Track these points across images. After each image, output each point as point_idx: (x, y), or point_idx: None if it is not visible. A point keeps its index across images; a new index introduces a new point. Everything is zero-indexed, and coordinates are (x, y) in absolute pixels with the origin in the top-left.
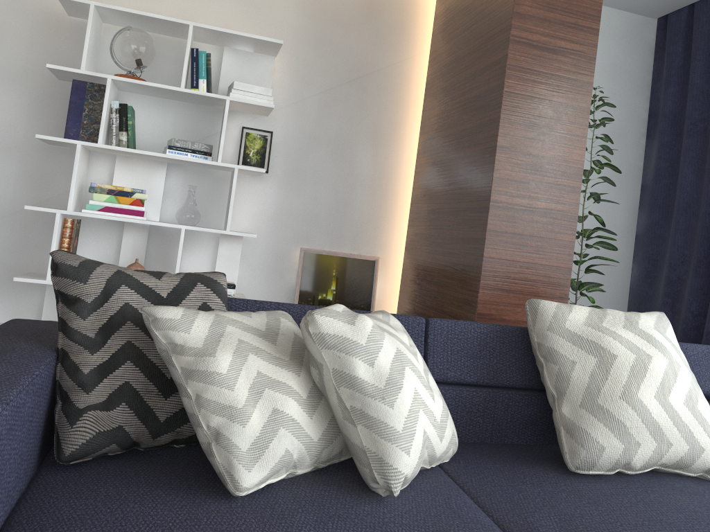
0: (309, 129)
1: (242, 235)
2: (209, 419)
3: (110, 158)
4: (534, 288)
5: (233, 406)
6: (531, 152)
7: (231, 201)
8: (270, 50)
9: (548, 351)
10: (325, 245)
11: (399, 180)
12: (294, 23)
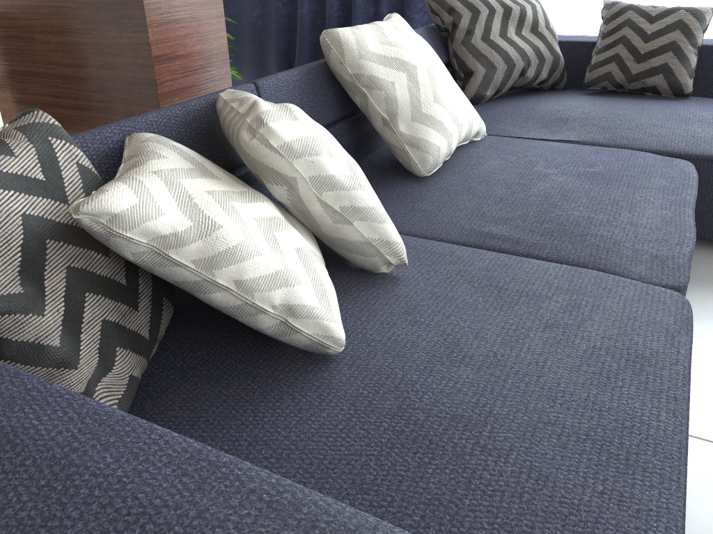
0: None
1: None
2: (272, 299)
3: None
4: (195, 13)
5: (278, 270)
6: None
7: None
8: None
9: (369, 80)
10: None
11: None
12: None
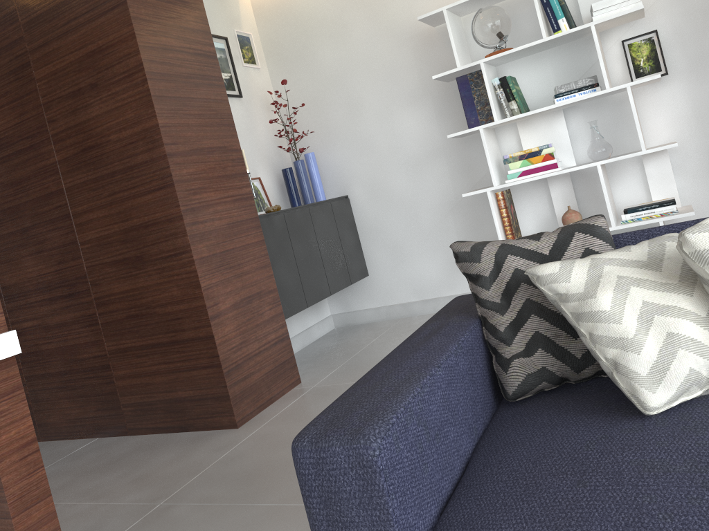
0: (699, 6)
1: (660, 149)
2: (604, 352)
3: (512, 127)
4: None
5: (623, 337)
6: None
7: (636, 121)
8: None
9: None
10: None
11: None
12: None
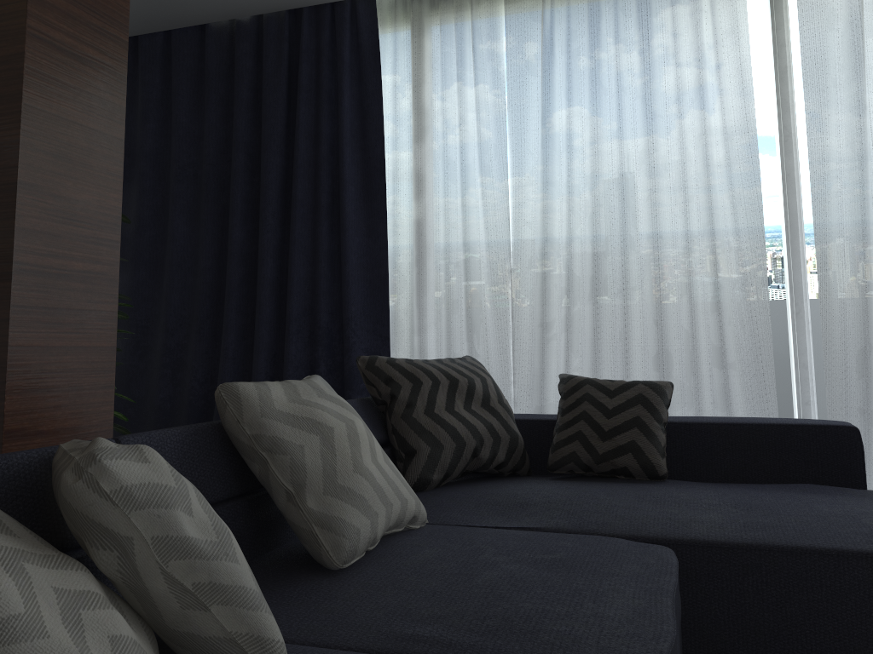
0: None
1: None
2: None
3: None
4: (76, 380)
5: None
6: (62, 193)
7: None
8: None
9: (272, 441)
10: None
11: None
12: None
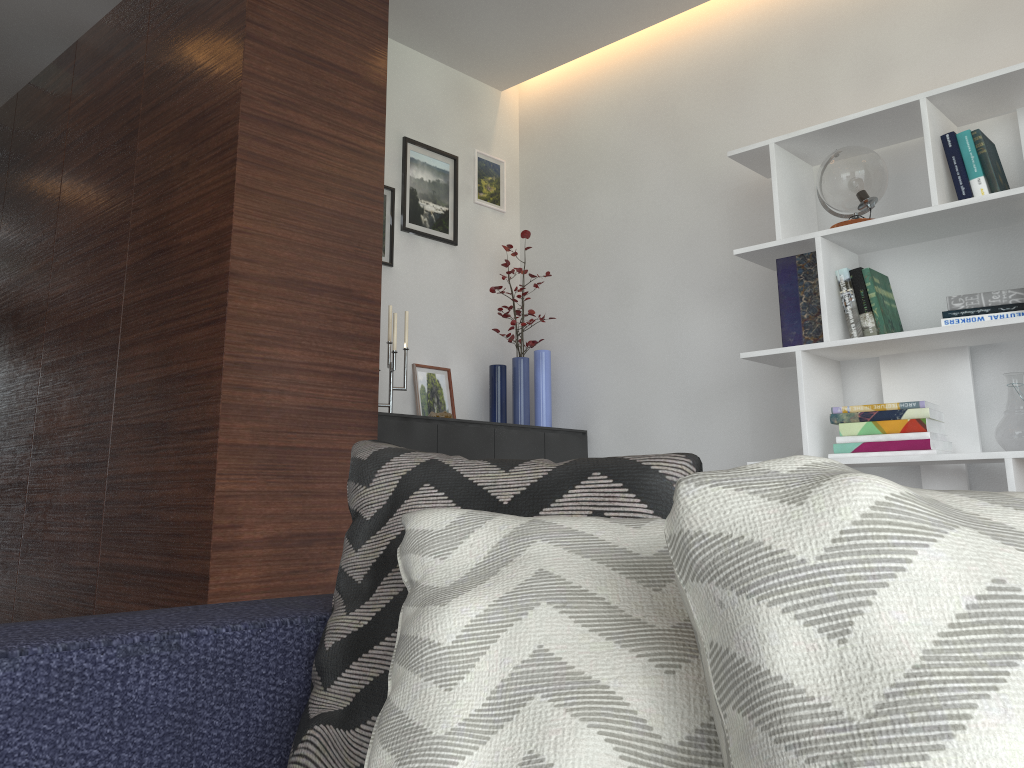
0: None
1: None
2: (371, 756)
3: (872, 365)
4: None
5: (424, 728)
6: None
7: None
8: None
9: None
10: None
11: None
12: None
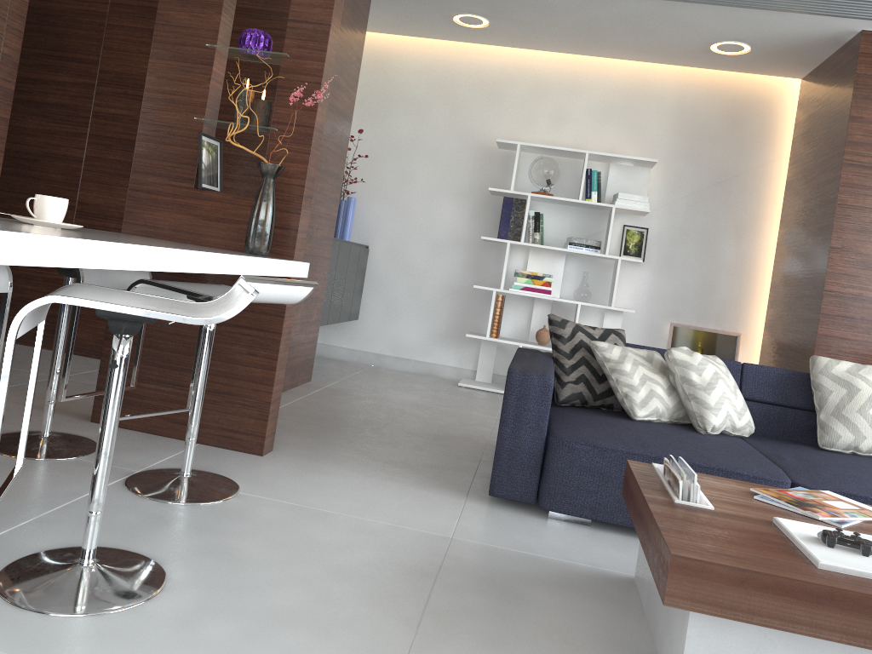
0: (679, 225)
1: (623, 310)
2: (622, 388)
3: (525, 250)
4: (864, 361)
5: (632, 385)
6: (862, 251)
7: (615, 284)
8: (646, 165)
9: (816, 384)
10: (692, 321)
11: (760, 267)
12: (667, 140)
